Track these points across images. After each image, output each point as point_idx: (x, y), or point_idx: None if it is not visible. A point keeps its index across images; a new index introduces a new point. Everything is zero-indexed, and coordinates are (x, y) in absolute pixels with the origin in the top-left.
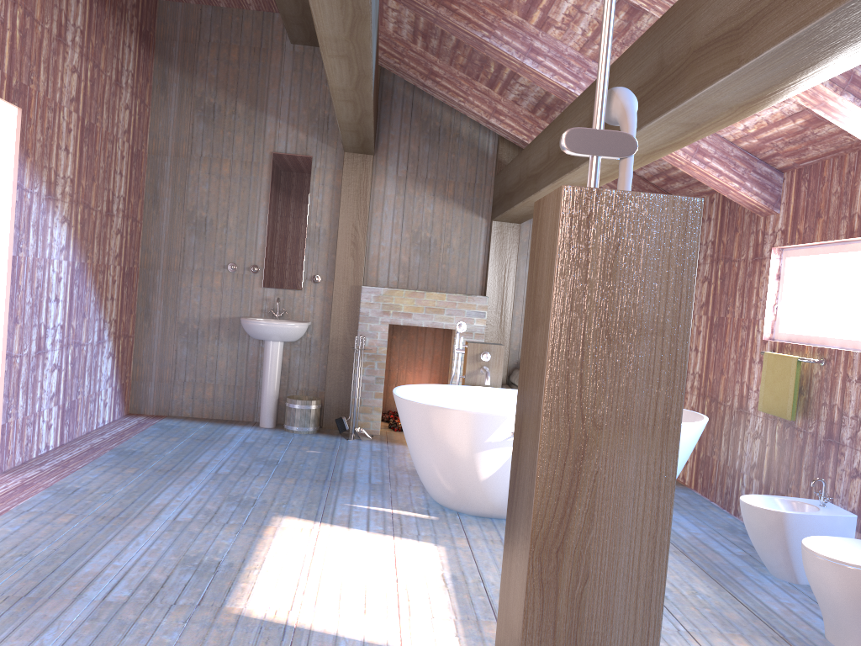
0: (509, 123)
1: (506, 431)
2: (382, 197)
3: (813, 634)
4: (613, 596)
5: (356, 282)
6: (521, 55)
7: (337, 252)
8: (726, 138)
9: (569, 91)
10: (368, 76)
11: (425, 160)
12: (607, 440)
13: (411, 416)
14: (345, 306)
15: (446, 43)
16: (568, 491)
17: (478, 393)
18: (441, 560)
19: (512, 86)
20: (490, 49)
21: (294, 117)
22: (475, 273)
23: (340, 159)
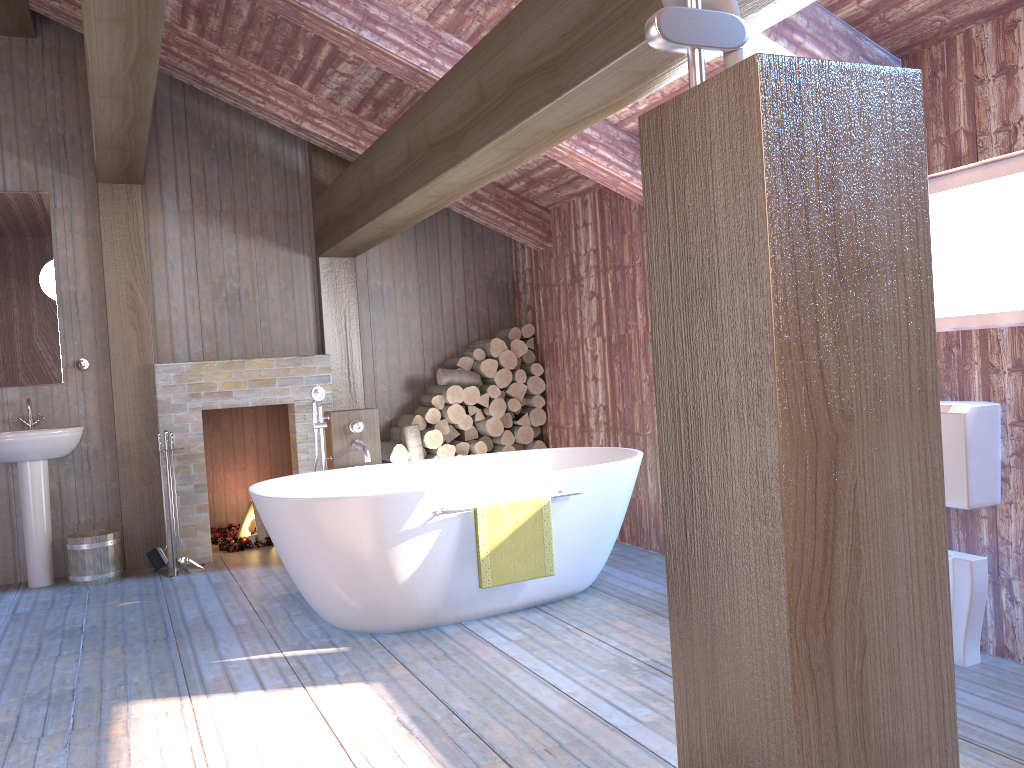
0: (327, 127)
1: (425, 512)
2: (163, 240)
3: None
4: (898, 664)
5: (144, 360)
6: (356, 26)
7: (109, 323)
8: (610, 120)
9: (423, 70)
10: (154, 52)
11: (216, 186)
12: (861, 435)
13: (290, 519)
14: (134, 396)
15: (234, 22)
16: (826, 523)
17: (355, 475)
18: (385, 701)
19: (329, 77)
20: (312, 18)
21: (11, 139)
22: (306, 328)
23: (93, 194)
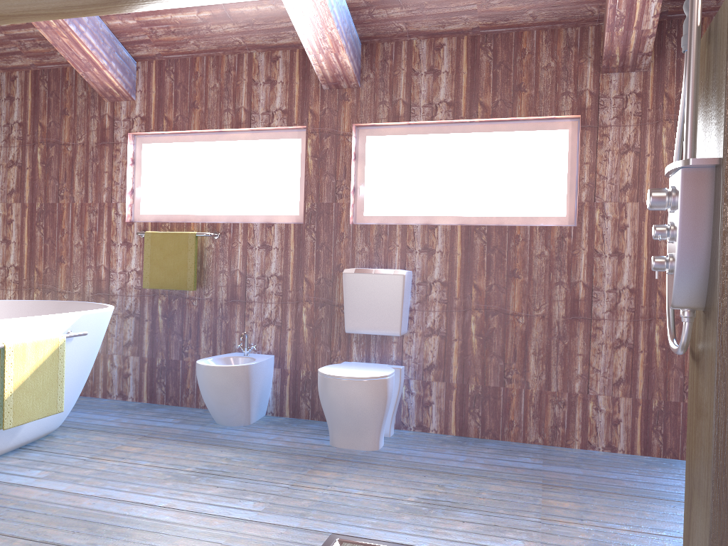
0: None
1: None
2: None
3: (328, 448)
4: None
5: None
6: None
7: None
8: None
9: None
10: None
11: None
12: None
13: None
14: None
15: None
16: None
17: None
18: None
19: None
20: None
21: None
22: None
23: None
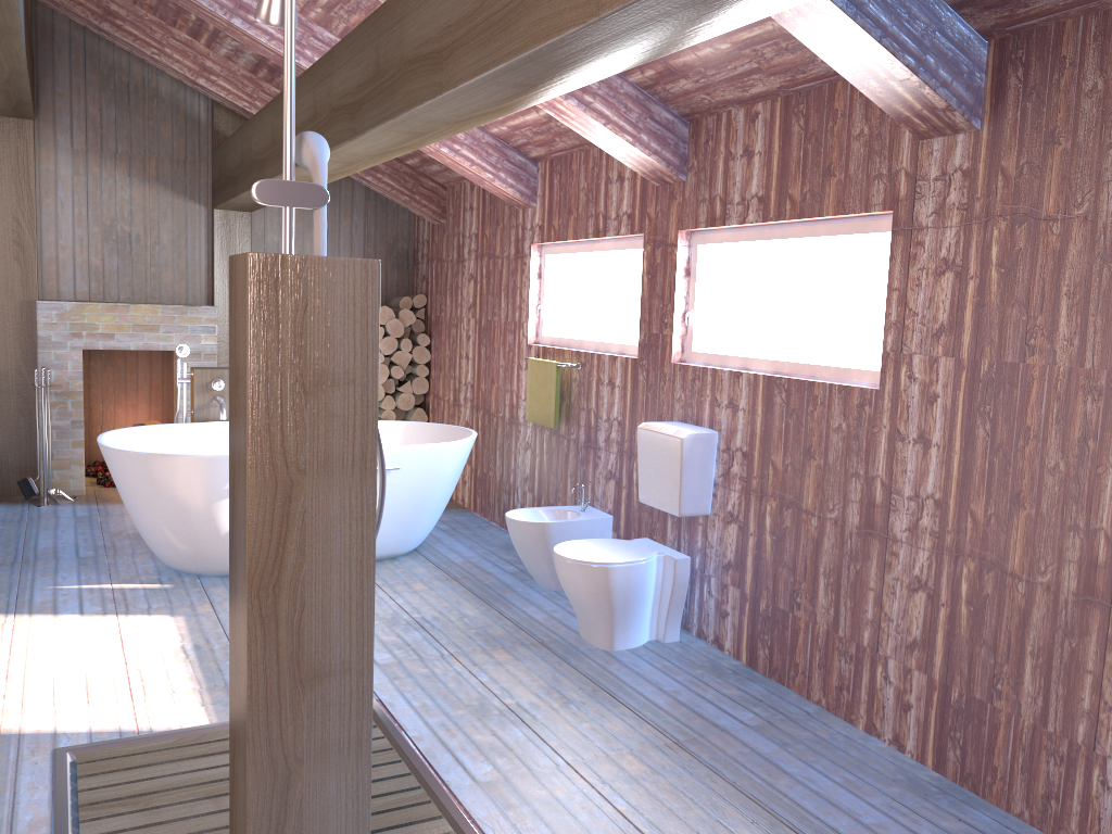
0: (223, 85)
1: None
2: (54, 178)
3: (569, 634)
4: (329, 618)
5: (27, 295)
6: (228, 13)
7: None
8: None
9: None
10: (16, 32)
11: (113, 127)
12: (312, 482)
13: (126, 469)
14: (15, 329)
15: None
16: (280, 532)
17: (212, 430)
18: (180, 631)
19: (223, 39)
20: (186, 0)
21: None
22: (197, 277)
23: None
